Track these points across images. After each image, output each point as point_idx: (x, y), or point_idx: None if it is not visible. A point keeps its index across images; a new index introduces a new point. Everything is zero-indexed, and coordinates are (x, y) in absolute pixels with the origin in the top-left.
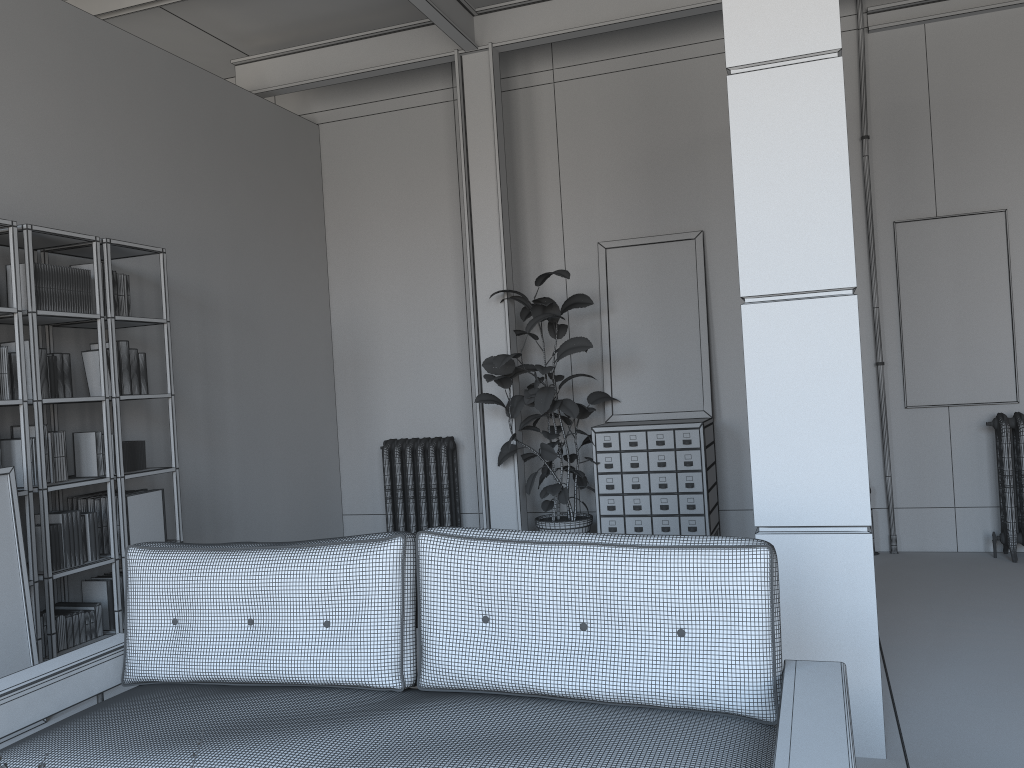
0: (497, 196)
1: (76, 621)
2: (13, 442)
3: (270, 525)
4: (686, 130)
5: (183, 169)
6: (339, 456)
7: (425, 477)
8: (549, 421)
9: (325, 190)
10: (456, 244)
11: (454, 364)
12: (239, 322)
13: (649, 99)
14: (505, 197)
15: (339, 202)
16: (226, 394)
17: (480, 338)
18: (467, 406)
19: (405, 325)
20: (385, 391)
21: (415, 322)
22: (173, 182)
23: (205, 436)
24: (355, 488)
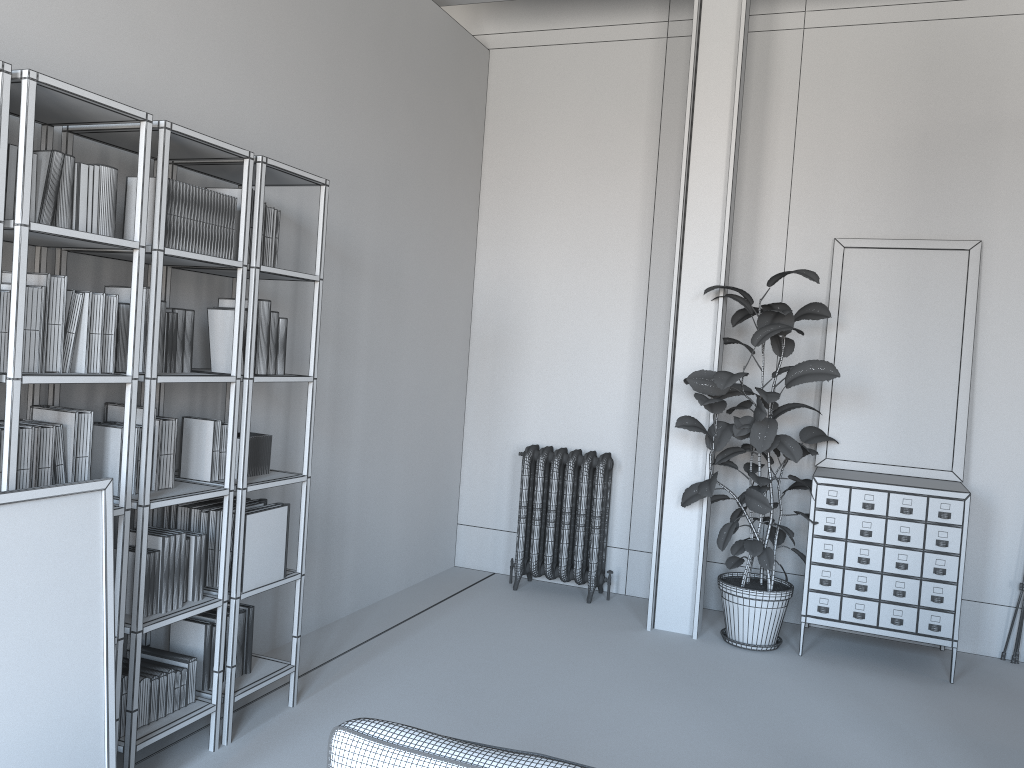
0: (726, 164)
1: (163, 685)
2: (108, 430)
3: (384, 536)
4: (977, 108)
5: (344, 79)
6: (462, 454)
7: (571, 498)
8: (752, 458)
9: (487, 131)
10: (645, 217)
11: (622, 364)
12: (381, 283)
13: (931, 63)
14: (736, 166)
15: (503, 148)
16: (357, 372)
17: (677, 341)
18: (631, 418)
19: (566, 308)
20: (530, 384)
21: (579, 306)
22: (331, 94)
23: (328, 423)
24: (477, 495)
